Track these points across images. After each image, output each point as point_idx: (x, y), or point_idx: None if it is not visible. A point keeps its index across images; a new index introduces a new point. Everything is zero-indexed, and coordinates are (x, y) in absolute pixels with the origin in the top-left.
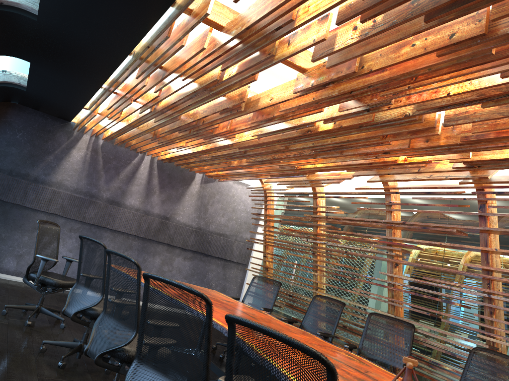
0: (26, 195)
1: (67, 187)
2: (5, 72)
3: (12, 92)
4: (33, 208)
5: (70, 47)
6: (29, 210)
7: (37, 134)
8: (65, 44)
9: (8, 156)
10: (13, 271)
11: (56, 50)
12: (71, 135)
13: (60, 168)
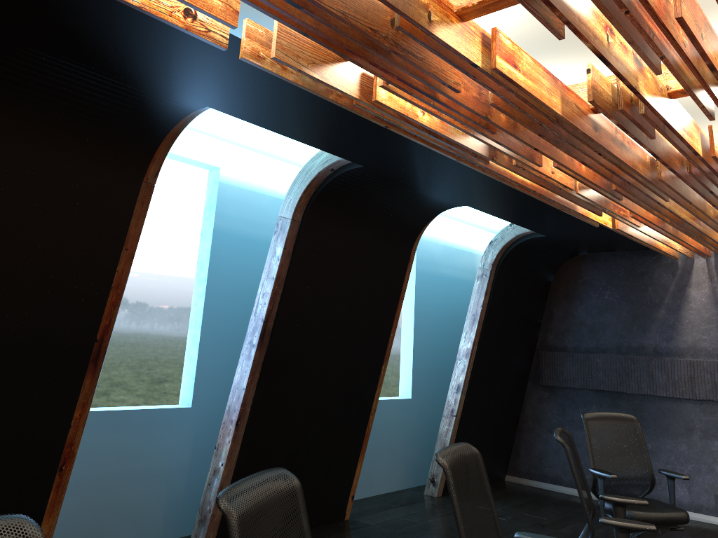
0: (652, 379)
1: (709, 352)
2: (513, 225)
3: (547, 243)
4: (671, 396)
5: (426, 171)
6: (667, 400)
7: (628, 284)
8: (418, 171)
9: (606, 328)
10: (688, 504)
11: (434, 181)
12: (674, 267)
13: (684, 324)
